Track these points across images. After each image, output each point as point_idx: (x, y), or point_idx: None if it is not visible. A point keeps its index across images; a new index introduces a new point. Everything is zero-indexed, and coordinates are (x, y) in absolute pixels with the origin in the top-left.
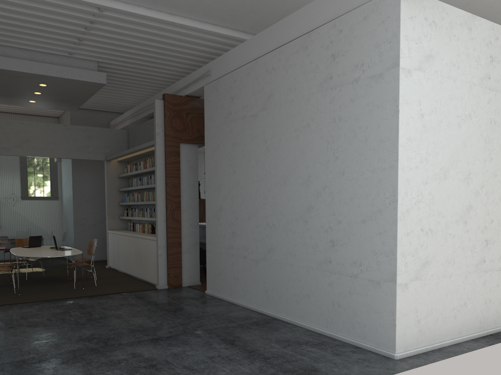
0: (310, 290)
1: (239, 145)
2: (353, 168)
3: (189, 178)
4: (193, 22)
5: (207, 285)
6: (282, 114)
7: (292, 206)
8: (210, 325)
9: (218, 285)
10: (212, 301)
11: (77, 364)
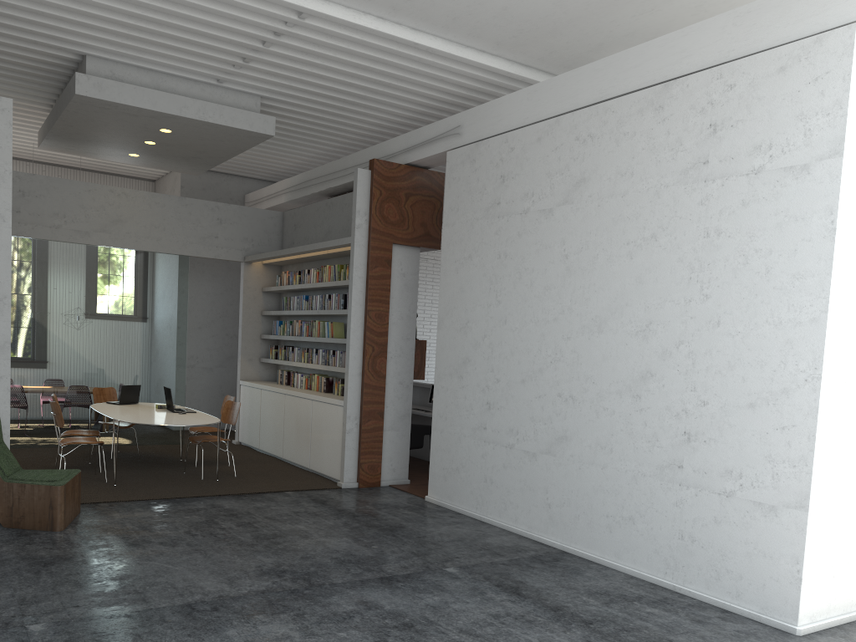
0: (638, 510)
1: (512, 258)
2: (739, 316)
3: (403, 305)
4: (448, 45)
5: (430, 487)
6: (603, 213)
7: (612, 369)
8: (464, 558)
9: (453, 489)
10: (444, 514)
11: (282, 616)
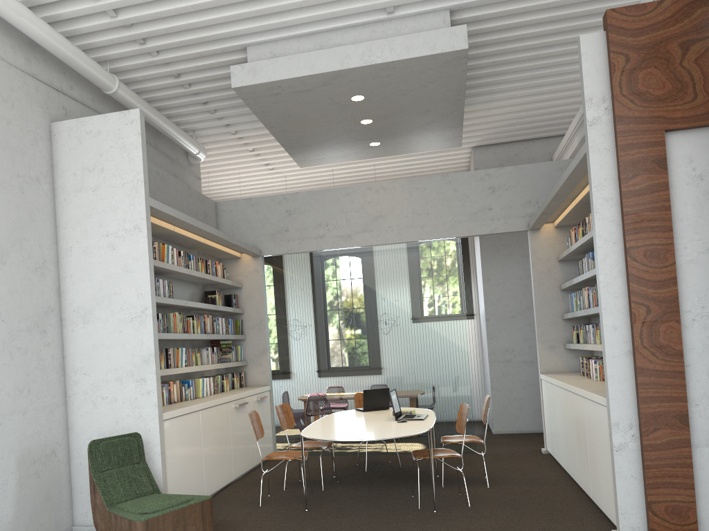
0: None
1: None
2: None
3: (706, 228)
4: None
5: None
6: None
7: None
8: None
9: None
10: None
11: None
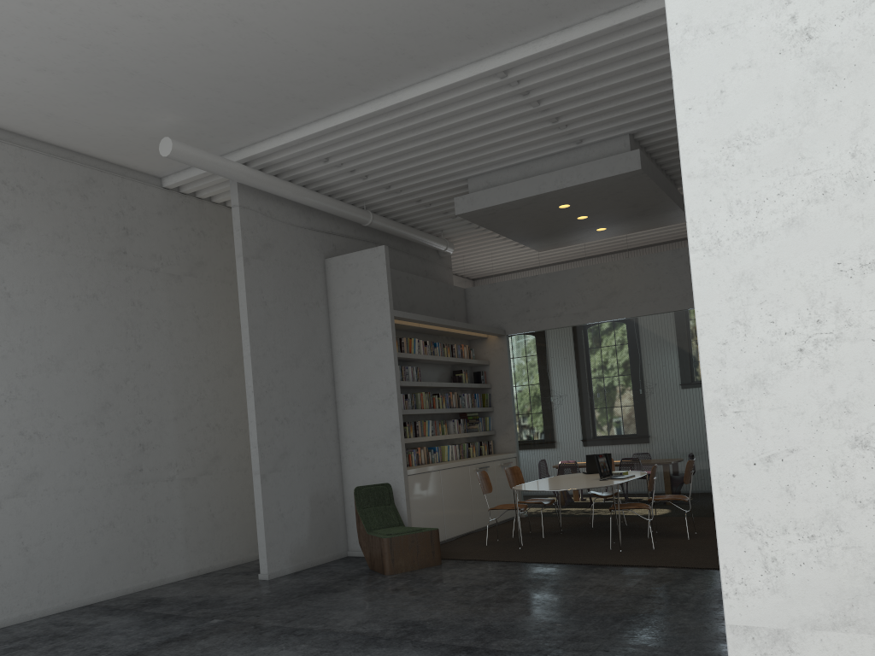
0: None
1: None
2: None
3: None
4: None
5: None
6: None
7: None
8: (610, 653)
9: None
10: None
11: (313, 649)
